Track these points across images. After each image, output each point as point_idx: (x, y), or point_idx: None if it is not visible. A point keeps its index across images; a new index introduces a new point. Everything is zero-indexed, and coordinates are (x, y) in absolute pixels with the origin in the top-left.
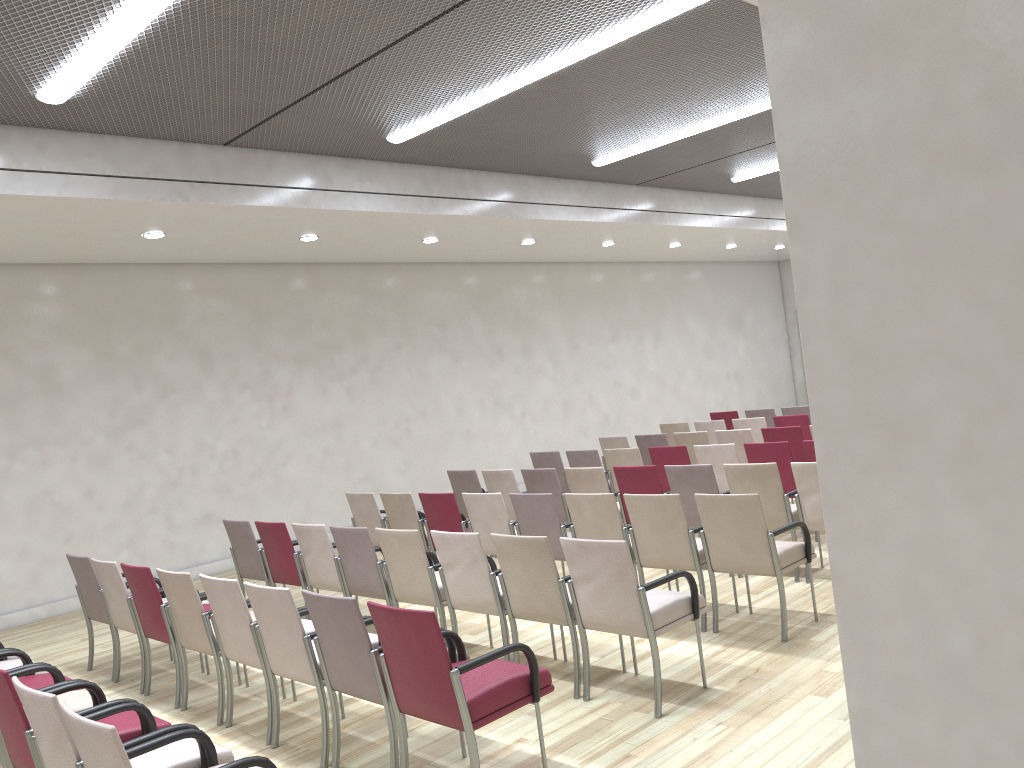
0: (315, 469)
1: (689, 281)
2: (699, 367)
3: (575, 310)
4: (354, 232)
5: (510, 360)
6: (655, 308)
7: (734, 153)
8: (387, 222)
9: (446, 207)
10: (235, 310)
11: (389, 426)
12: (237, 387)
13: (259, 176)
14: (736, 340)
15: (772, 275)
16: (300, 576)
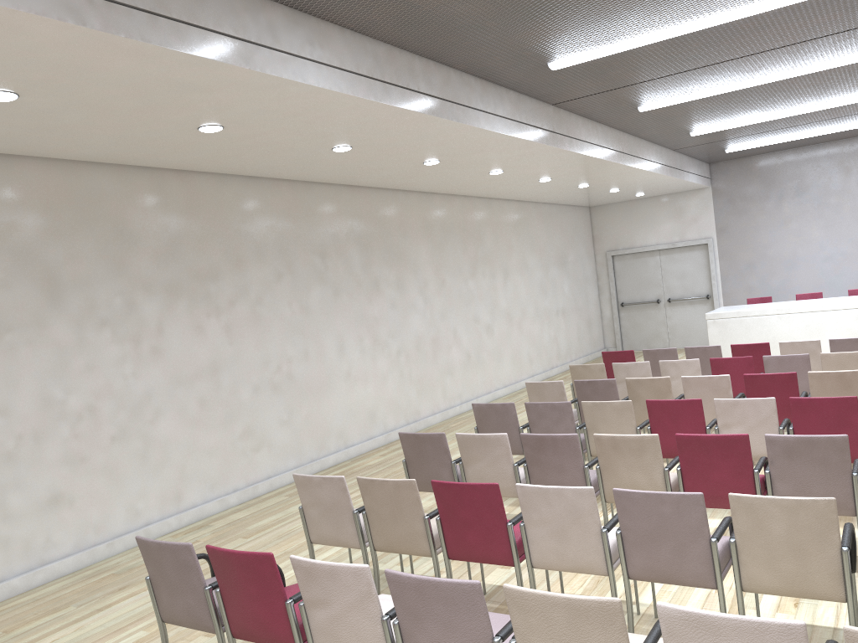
0: (190, 425)
1: (528, 220)
2: (537, 304)
3: (441, 243)
4: (271, 125)
5: (386, 294)
6: (504, 245)
7: (680, 71)
8: (323, 112)
9: (398, 98)
10: (91, 223)
11: (270, 370)
12: (94, 324)
13: (187, 9)
14: (562, 279)
15: (585, 219)
16: (296, 637)
